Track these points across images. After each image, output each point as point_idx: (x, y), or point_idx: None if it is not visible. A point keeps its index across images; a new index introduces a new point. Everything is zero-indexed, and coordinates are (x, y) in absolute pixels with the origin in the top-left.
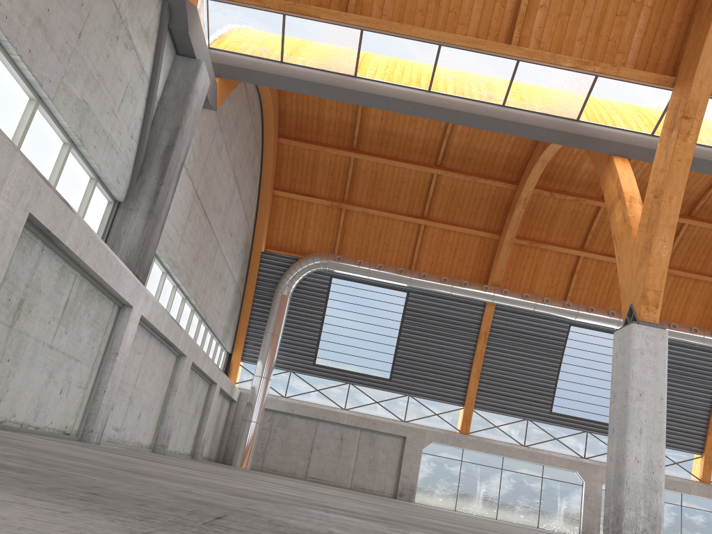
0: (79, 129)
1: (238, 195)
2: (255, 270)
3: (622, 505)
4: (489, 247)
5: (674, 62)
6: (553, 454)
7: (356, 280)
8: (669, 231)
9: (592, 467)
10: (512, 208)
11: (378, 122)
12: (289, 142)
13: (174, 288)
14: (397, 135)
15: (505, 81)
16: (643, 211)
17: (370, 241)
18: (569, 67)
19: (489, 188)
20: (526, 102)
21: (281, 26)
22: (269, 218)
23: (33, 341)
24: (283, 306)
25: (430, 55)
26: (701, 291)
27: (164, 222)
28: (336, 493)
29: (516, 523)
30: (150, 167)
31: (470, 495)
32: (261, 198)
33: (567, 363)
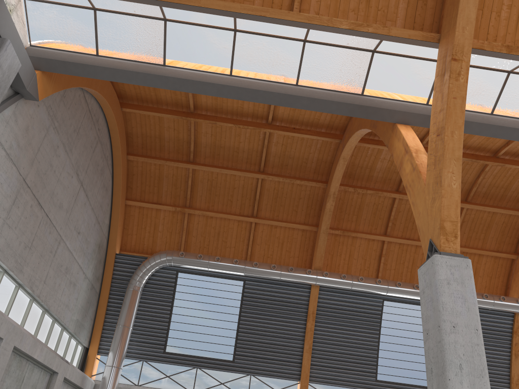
0: None
1: (84, 197)
2: (110, 270)
3: None
4: (310, 238)
5: (436, 27)
6: None
7: (199, 273)
8: (456, 163)
9: None
10: (324, 203)
11: (209, 137)
12: (136, 158)
13: (1, 273)
14: (225, 148)
15: (295, 61)
16: (429, 152)
17: (211, 240)
18: (346, 29)
19: (304, 189)
20: (316, 80)
21: (94, 22)
22: (124, 225)
23: None
24: (134, 300)
25: (227, 41)
26: (485, 264)
27: None
28: None
29: None
30: None
31: None
32: (113, 206)
33: (385, 334)
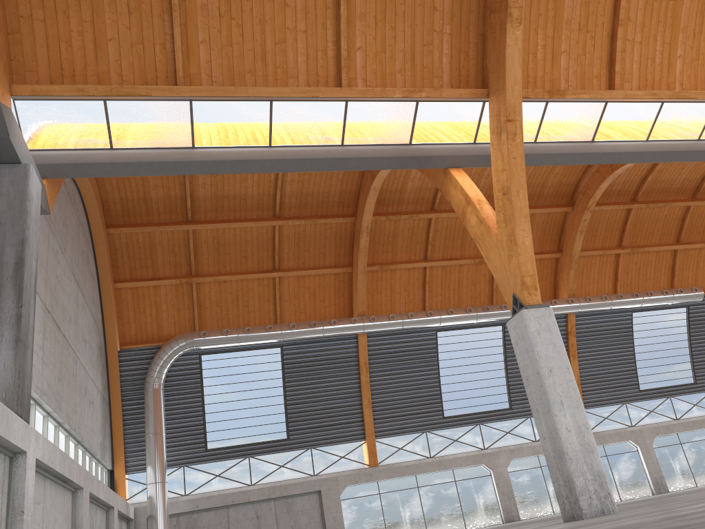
0: None
1: (82, 298)
2: (116, 372)
3: (571, 476)
4: (344, 281)
5: (481, 77)
6: (458, 455)
7: (226, 350)
8: (525, 220)
9: (493, 455)
10: (356, 240)
11: (208, 188)
12: (120, 230)
13: (45, 418)
14: (230, 197)
15: (338, 122)
16: (496, 209)
17: (229, 307)
18: (400, 98)
19: (330, 226)
20: (362, 137)
21: (104, 113)
22: (116, 314)
23: None
24: (158, 401)
25: (263, 112)
26: None
27: (33, 347)
28: None
29: None
30: (2, 291)
31: (397, 524)
32: (103, 295)
33: (444, 368)
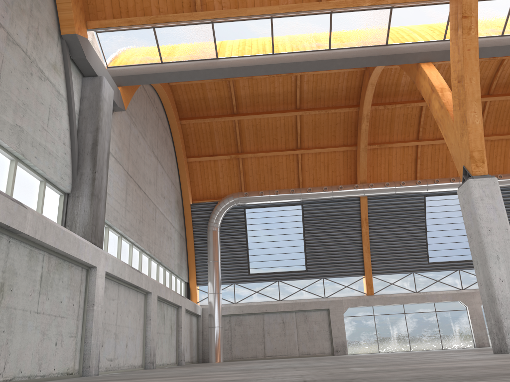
0: (19, 147)
1: (161, 168)
2: (189, 219)
3: (500, 317)
4: (351, 157)
5: None
6: (439, 292)
7: (262, 206)
8: (477, 103)
9: (469, 294)
10: (359, 125)
11: (247, 89)
12: (188, 121)
13: (130, 246)
14: (263, 95)
15: (325, 31)
16: (453, 95)
17: (265, 176)
18: (369, 6)
19: (339, 115)
20: (345, 42)
21: (154, 37)
22: (189, 179)
23: (21, 312)
24: (216, 239)
25: (266, 27)
26: None
27: (105, 200)
28: (283, 364)
29: (426, 350)
30: (84, 162)
31: (387, 338)
32: (179, 166)
33: (430, 225)
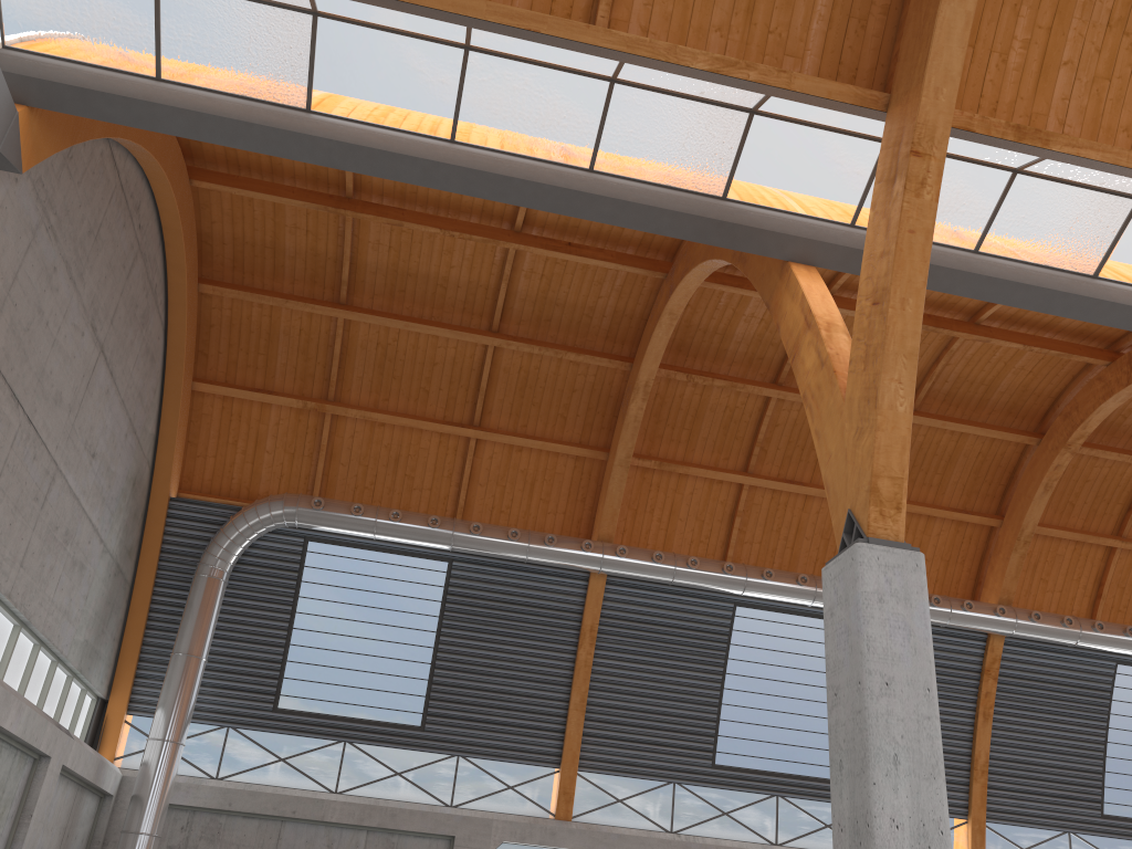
0: None
1: (107, 378)
2: (157, 534)
3: None
4: (590, 475)
5: (883, 76)
6: (723, 842)
7: (353, 544)
8: (908, 363)
9: None
10: (625, 404)
11: (384, 253)
12: (220, 291)
13: None
14: (419, 277)
15: (591, 121)
16: (855, 335)
17: (380, 473)
18: (703, 71)
19: (584, 371)
20: (631, 164)
21: (154, 5)
22: (187, 436)
23: None
24: (210, 599)
25: (449, 69)
26: (939, 537)
27: None
28: None
29: None
30: None
31: None
32: (166, 395)
33: (734, 674)
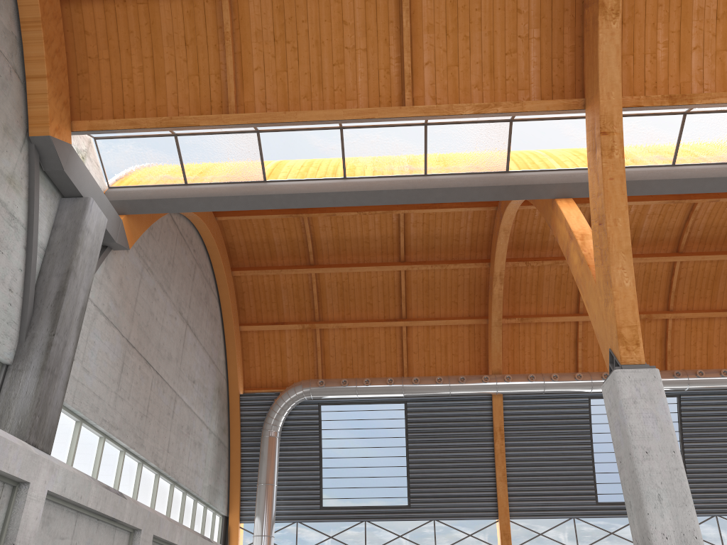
0: None
1: (193, 337)
2: (236, 416)
3: None
4: (480, 334)
5: (580, 86)
6: None
7: (347, 402)
8: (625, 256)
9: None
10: (490, 288)
11: (329, 231)
12: (244, 272)
13: (121, 453)
14: (352, 240)
15: (419, 149)
16: (594, 243)
17: (354, 357)
18: (471, 114)
19: (462, 273)
20: (447, 166)
21: (176, 148)
22: (242, 357)
23: None
24: (272, 449)
25: (334, 141)
26: (719, 329)
27: (68, 377)
28: None
29: None
30: (40, 318)
31: None
32: (227, 337)
33: (599, 442)
